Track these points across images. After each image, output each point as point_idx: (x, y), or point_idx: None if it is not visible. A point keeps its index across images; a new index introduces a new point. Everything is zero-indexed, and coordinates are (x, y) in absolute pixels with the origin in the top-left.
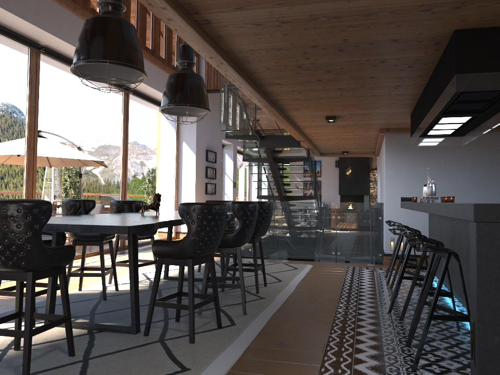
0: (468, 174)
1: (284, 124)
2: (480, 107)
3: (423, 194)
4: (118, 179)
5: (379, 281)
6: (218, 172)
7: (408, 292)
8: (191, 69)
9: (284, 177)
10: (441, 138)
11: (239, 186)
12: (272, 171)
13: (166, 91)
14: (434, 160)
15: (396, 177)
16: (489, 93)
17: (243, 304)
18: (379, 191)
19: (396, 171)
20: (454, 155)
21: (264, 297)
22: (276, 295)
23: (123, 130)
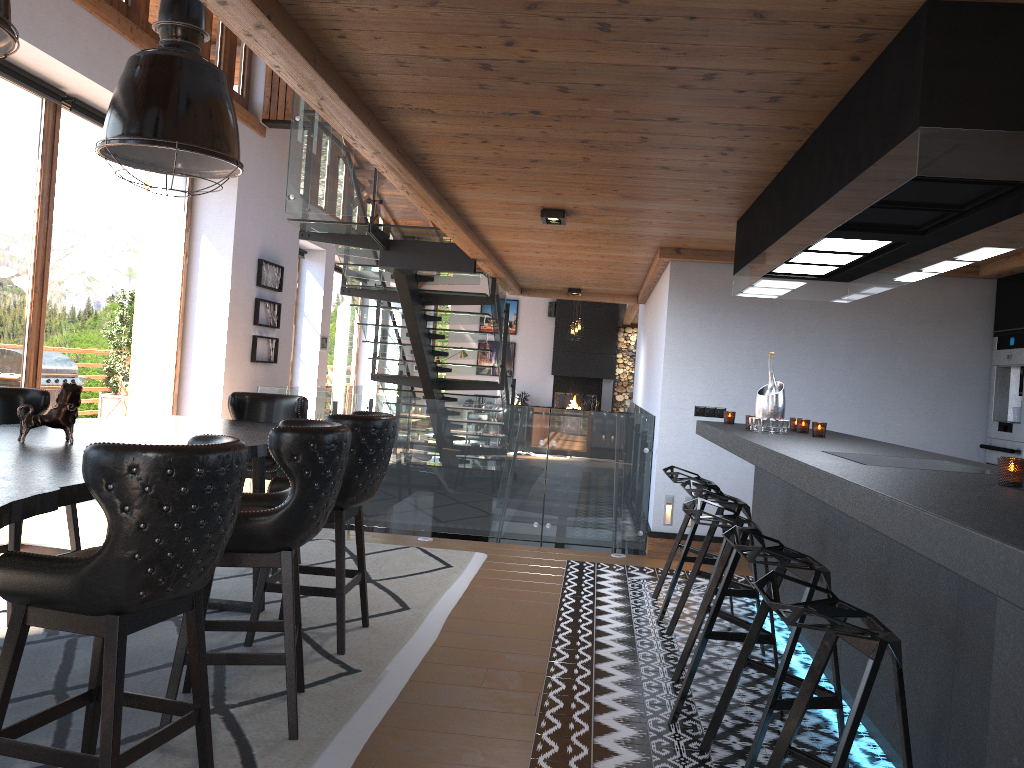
0: (841, 364)
1: (440, 217)
2: (923, 220)
3: (757, 412)
4: (20, 319)
5: (640, 611)
6: (285, 313)
7: (728, 681)
8: (195, 48)
9: (435, 338)
10: (800, 282)
11: (336, 344)
12: (408, 322)
13: (117, 101)
14: (773, 329)
15: (688, 360)
16: (966, 187)
17: (290, 710)
18: (642, 382)
19: (690, 346)
20: (817, 319)
21: (358, 666)
22: (390, 660)
23: (40, 197)
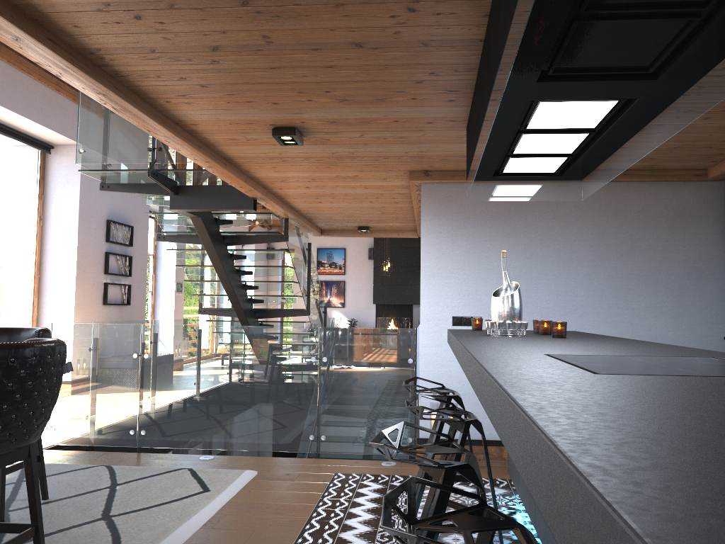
0: (586, 269)
1: (179, 145)
2: (654, 49)
3: (492, 315)
4: None
5: (385, 537)
6: (138, 264)
7: None
8: None
9: (244, 274)
10: (534, 183)
11: None
12: (213, 260)
13: None
14: (519, 240)
15: (443, 274)
16: None
17: None
18: None
19: (444, 261)
20: (560, 228)
21: None
22: None
23: None
